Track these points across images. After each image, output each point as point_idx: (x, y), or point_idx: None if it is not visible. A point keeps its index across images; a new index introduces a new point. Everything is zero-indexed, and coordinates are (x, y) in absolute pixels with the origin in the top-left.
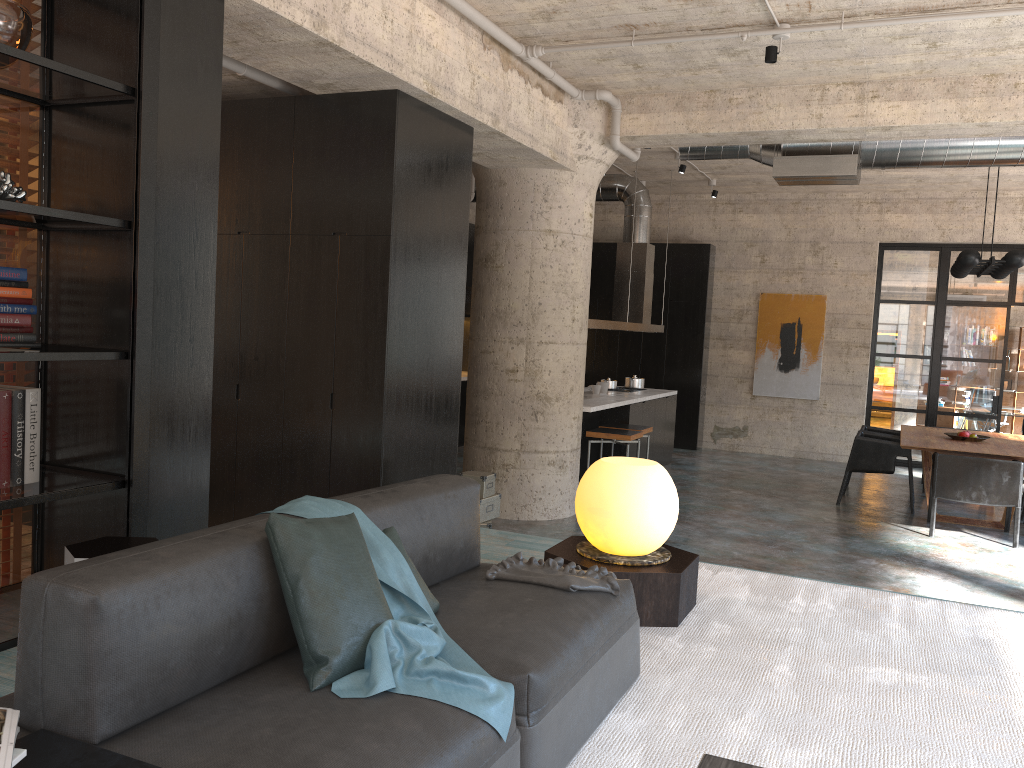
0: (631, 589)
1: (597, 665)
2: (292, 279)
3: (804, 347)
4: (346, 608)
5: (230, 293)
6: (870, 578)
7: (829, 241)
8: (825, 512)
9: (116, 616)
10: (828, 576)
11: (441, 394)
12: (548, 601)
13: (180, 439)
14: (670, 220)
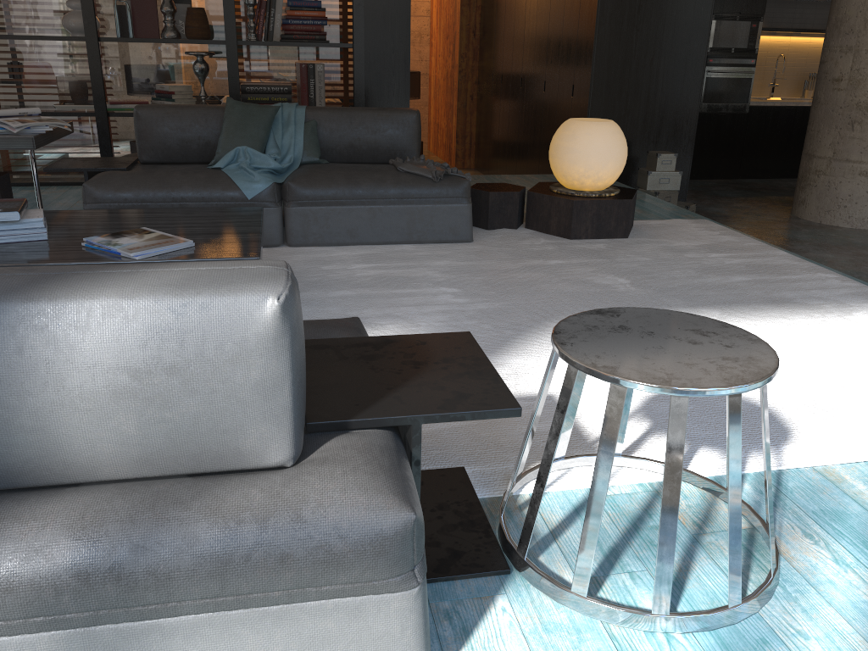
0: (461, 184)
1: (381, 207)
2: (565, 0)
3: None
4: (231, 138)
5: (546, 15)
6: None
7: None
8: None
9: (144, 119)
10: None
11: (670, 90)
12: (373, 170)
13: (386, 95)
14: None
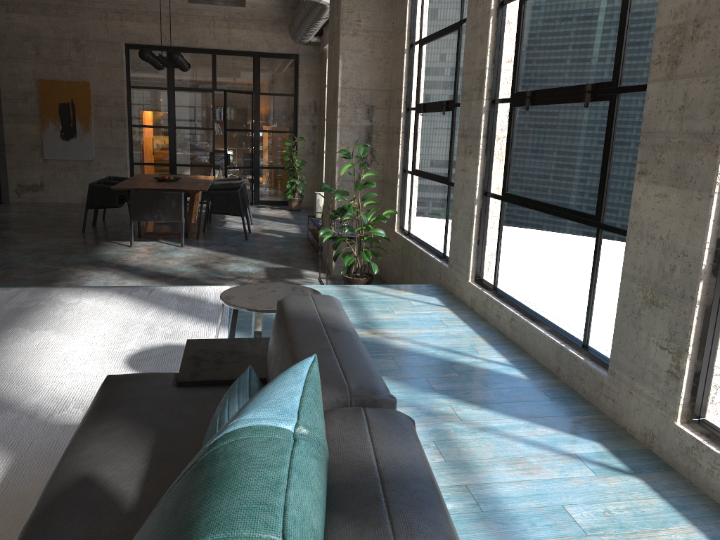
0: None
1: None
2: None
3: (79, 121)
4: None
5: None
6: (57, 280)
7: (87, 40)
8: (68, 239)
9: None
10: (25, 283)
11: None
12: None
13: None
14: None
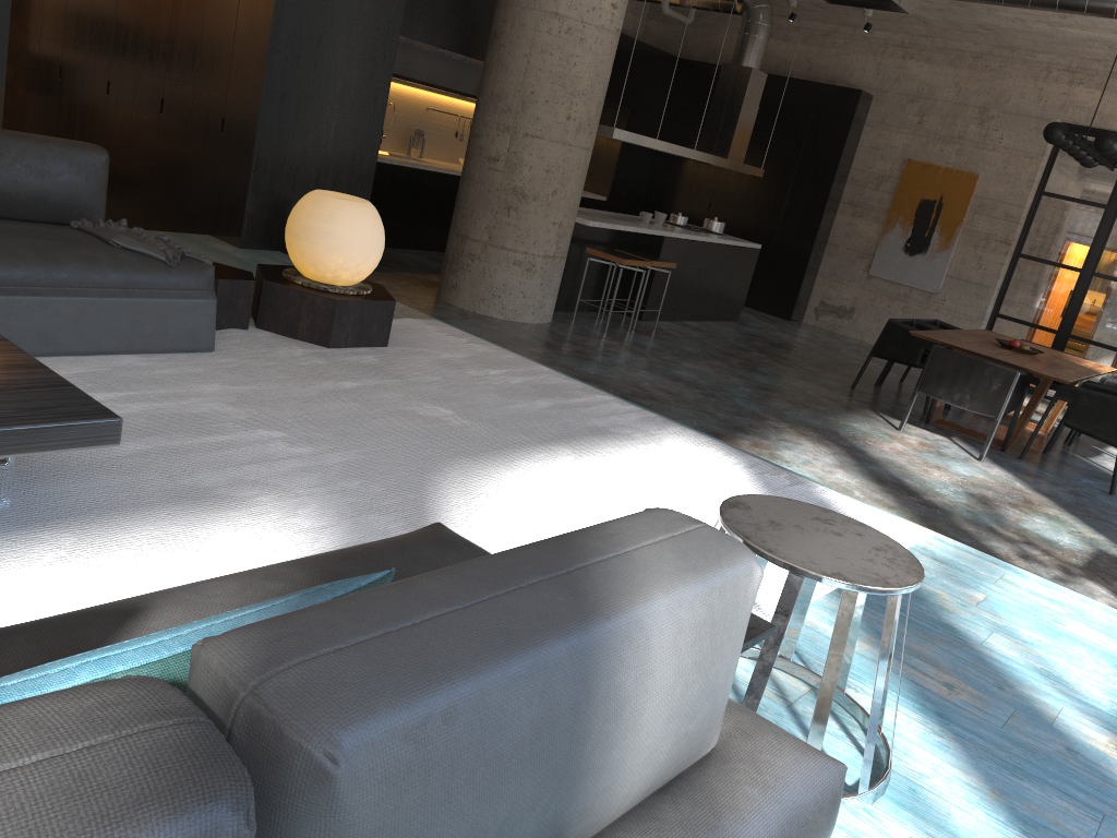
0: (206, 272)
1: (94, 300)
2: None
3: (938, 231)
4: None
5: (166, 8)
6: (749, 432)
7: (1001, 110)
8: (822, 389)
9: None
10: (706, 419)
11: (347, 147)
12: (71, 241)
13: None
14: (832, 56)
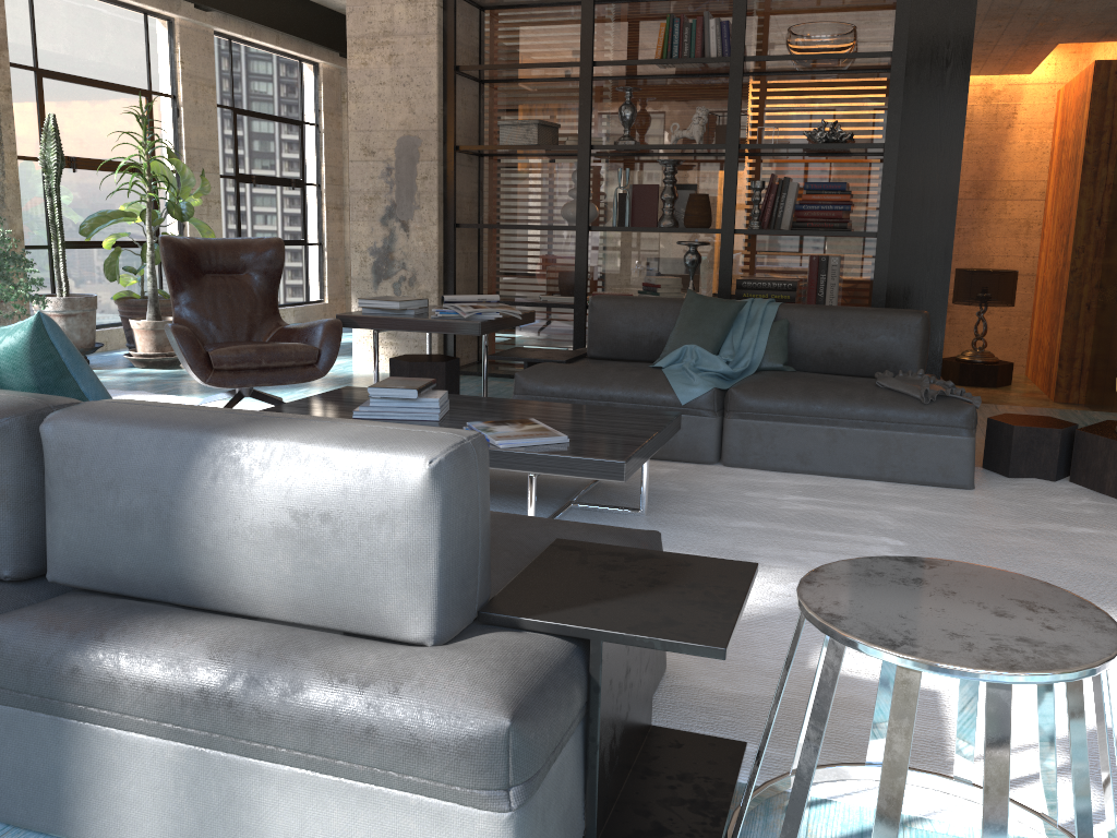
0: (961, 410)
1: (844, 429)
2: None
3: None
4: (681, 334)
5: None
6: None
7: None
8: None
9: (597, 310)
10: None
11: None
12: (843, 382)
13: (915, 296)
14: None
